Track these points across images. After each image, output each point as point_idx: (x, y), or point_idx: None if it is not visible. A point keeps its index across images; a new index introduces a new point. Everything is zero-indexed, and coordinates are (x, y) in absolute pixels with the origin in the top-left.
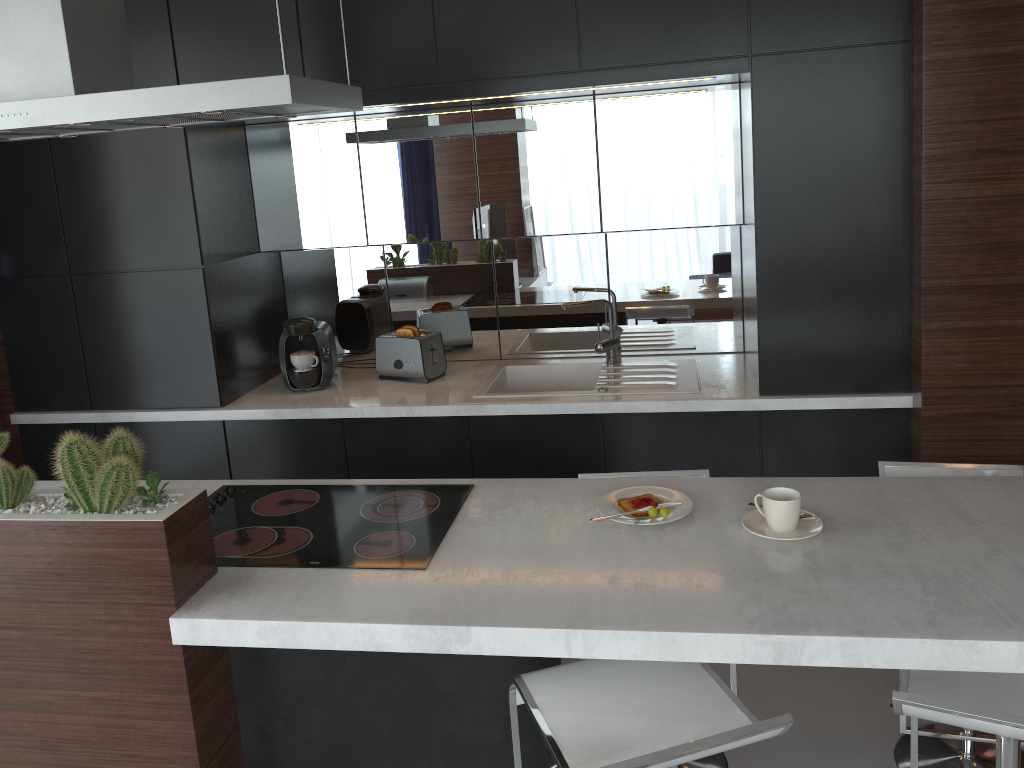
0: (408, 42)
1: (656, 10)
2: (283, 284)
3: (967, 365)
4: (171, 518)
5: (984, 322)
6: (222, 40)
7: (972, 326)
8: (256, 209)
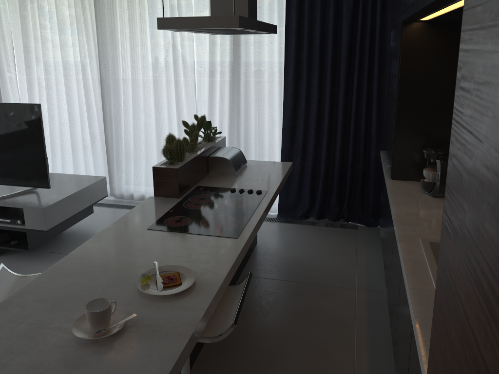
0: None
1: None
2: None
3: None
4: (156, 168)
5: None
6: None
7: None
8: None
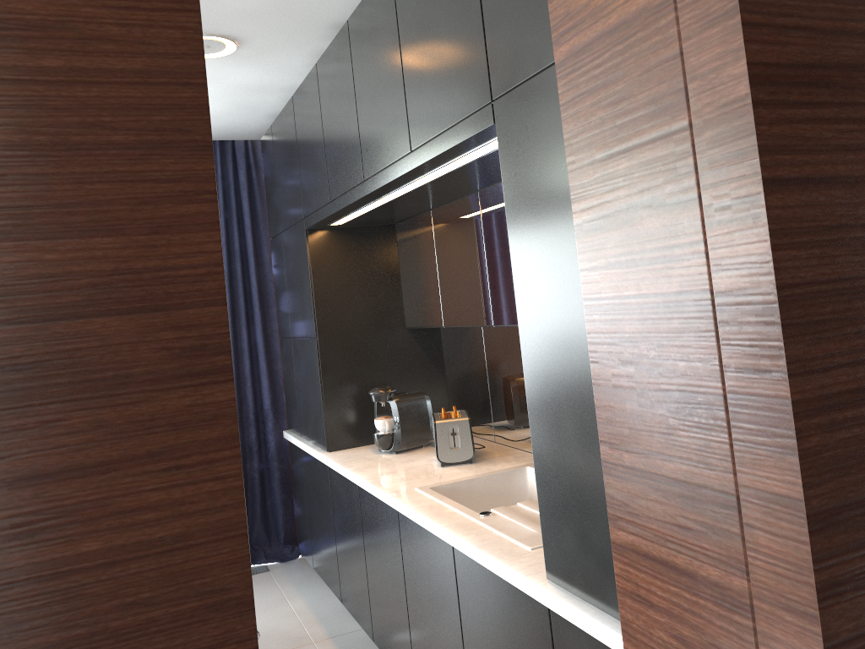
0: (352, 148)
1: (437, 72)
2: (443, 356)
3: (673, 642)
4: None
5: (683, 559)
6: (309, 166)
7: (668, 560)
8: (402, 291)
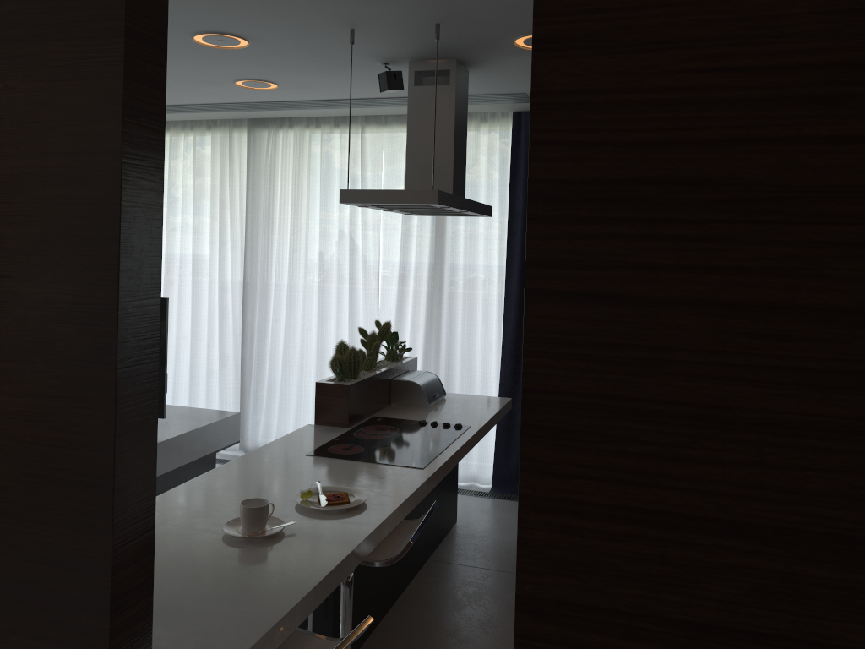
0: None
1: None
2: None
3: None
4: (321, 384)
5: None
6: None
7: None
8: None
